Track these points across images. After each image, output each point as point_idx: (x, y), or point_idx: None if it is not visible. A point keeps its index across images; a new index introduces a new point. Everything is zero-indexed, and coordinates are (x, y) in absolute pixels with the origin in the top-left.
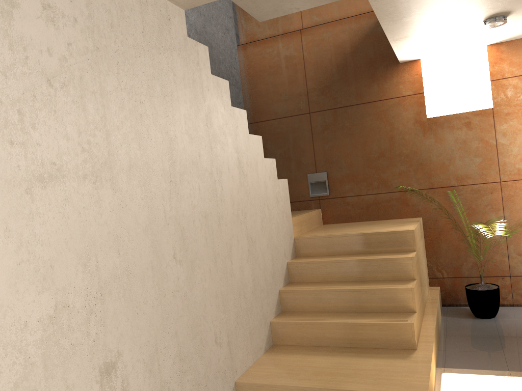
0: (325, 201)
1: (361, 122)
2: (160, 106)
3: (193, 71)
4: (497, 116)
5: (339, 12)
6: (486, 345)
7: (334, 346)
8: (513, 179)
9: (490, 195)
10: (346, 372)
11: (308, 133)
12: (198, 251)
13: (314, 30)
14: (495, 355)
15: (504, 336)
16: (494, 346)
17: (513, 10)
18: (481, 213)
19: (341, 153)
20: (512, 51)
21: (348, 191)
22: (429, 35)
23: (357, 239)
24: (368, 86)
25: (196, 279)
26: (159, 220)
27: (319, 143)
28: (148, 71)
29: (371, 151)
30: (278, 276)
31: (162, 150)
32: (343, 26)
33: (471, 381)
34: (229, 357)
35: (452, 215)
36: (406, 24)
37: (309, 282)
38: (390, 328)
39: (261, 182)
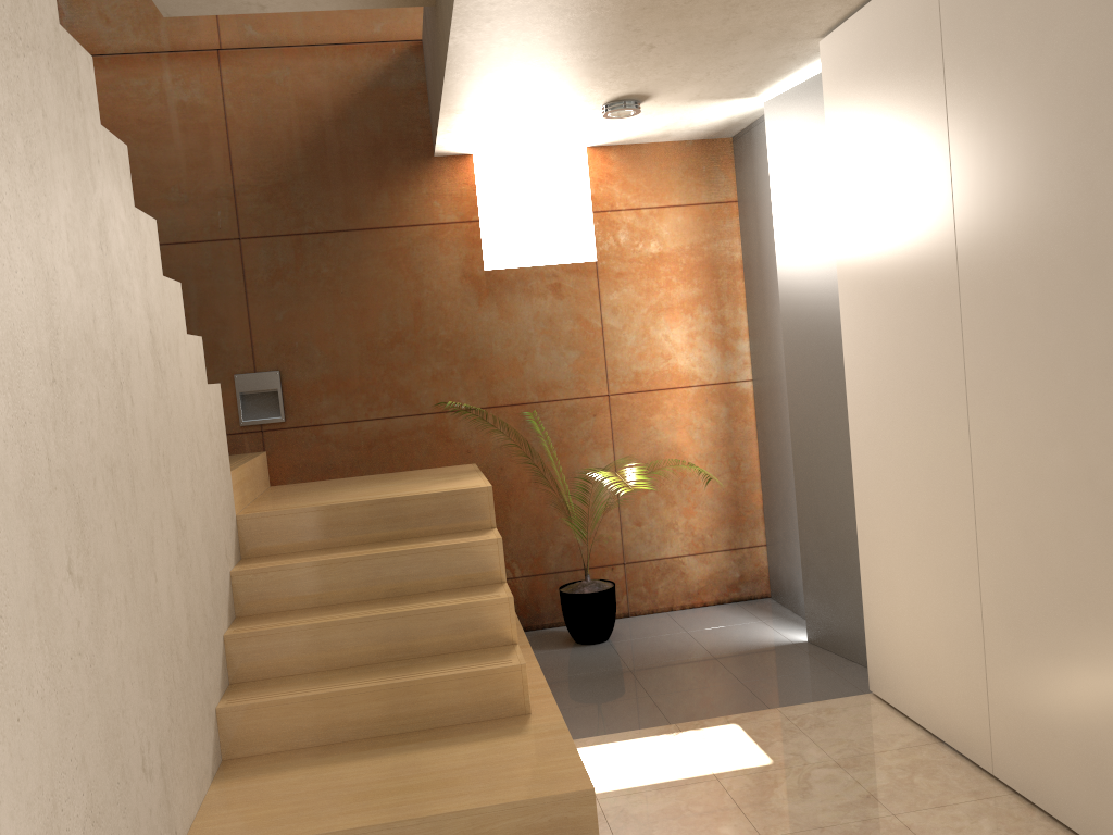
0: (276, 434)
1: (355, 268)
2: (26, 190)
3: (73, 112)
4: (603, 277)
5: (305, 30)
6: (617, 689)
7: (367, 737)
8: (629, 391)
9: (592, 419)
10: (422, 781)
11: (237, 283)
12: (106, 554)
13: (252, 58)
14: (639, 702)
15: (638, 668)
16: (631, 689)
17: (654, 95)
18: (578, 453)
19: (313, 331)
20: (626, 163)
21: (328, 412)
22: (511, 113)
23: (379, 510)
24: (370, 196)
25: (106, 622)
26: (40, 478)
27: (263, 307)
28: (1, 96)
29: (378, 331)
30: (221, 604)
31: (35, 301)
32: (318, 62)
33: (626, 752)
34: (165, 802)
35: (530, 457)
36: (487, 85)
37: (283, 611)
38: (483, 679)
39: (187, 388)
